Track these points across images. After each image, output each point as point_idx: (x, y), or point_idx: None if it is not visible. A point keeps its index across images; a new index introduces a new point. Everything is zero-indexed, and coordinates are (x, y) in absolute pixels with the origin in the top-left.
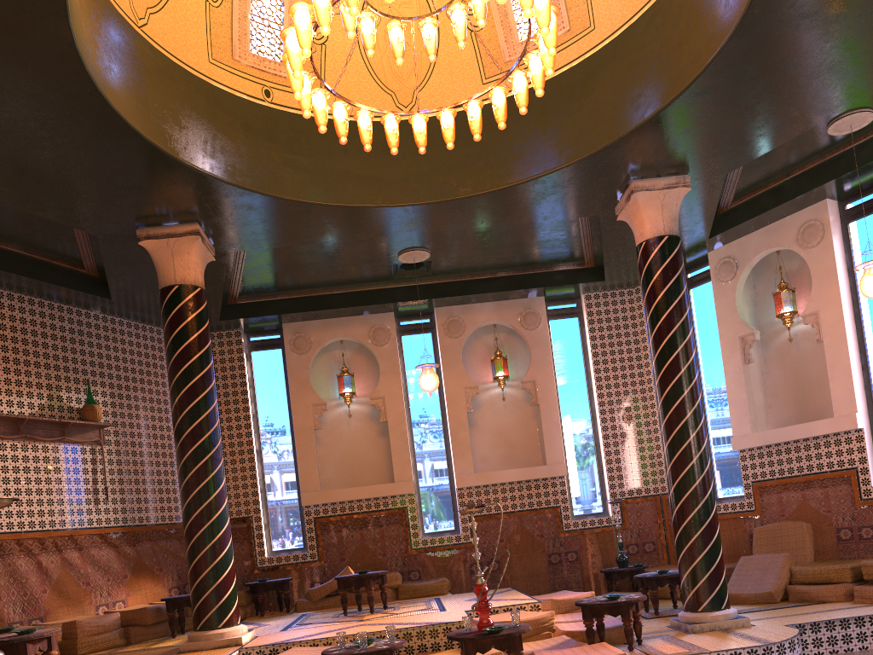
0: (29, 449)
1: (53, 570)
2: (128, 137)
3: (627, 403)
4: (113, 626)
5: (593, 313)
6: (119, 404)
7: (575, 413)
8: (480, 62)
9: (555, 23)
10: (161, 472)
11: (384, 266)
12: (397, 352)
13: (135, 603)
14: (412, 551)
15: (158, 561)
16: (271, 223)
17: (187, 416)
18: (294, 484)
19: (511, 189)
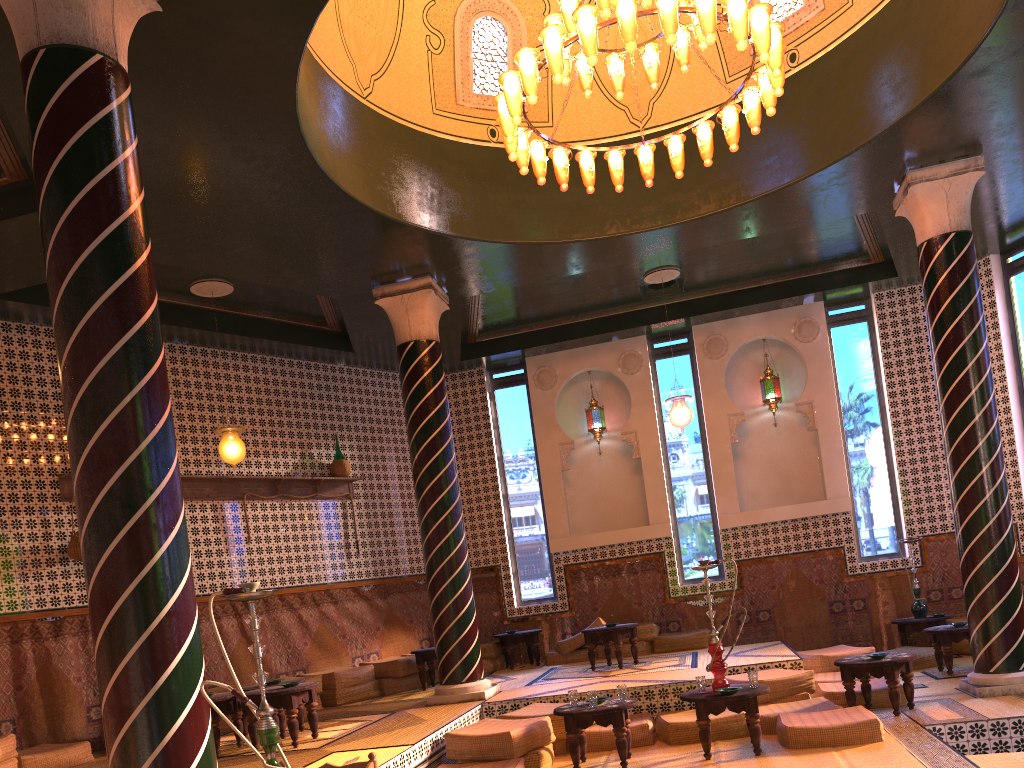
0: (286, 508)
1: (312, 623)
2: (358, 212)
3: (930, 422)
4: (368, 678)
5: (886, 315)
6: (366, 456)
7: (862, 436)
8: (722, 59)
9: (779, 41)
10: (408, 522)
11: (629, 289)
12: (650, 380)
13: (388, 655)
14: (670, 600)
15: (408, 613)
16: (502, 266)
17: (426, 473)
18: (542, 529)
19: (760, 201)
